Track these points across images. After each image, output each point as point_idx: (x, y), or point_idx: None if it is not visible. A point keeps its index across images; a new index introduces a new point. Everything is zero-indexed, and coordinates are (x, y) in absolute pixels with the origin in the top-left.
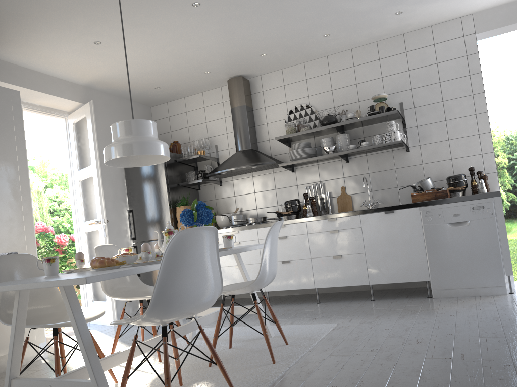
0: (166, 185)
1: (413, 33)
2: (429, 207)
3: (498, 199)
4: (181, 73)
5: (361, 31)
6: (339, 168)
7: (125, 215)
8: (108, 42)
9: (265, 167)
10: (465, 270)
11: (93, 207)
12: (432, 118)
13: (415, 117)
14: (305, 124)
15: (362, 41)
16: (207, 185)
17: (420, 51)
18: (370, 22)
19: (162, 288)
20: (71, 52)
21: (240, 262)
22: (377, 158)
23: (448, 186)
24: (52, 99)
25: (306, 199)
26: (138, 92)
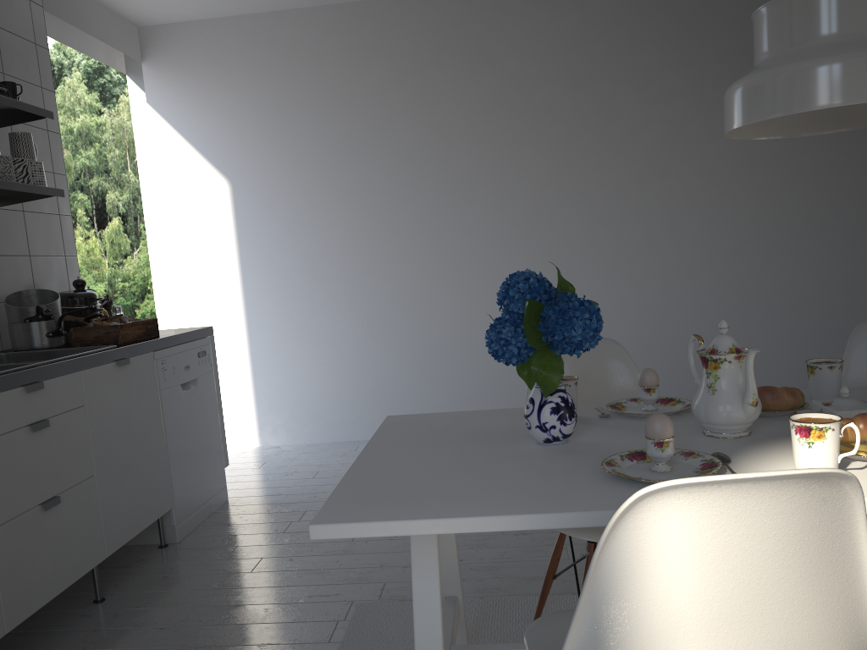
0: None
1: None
2: (165, 353)
3: (212, 339)
4: None
5: None
6: None
7: None
8: None
9: None
10: (200, 472)
11: None
12: None
13: None
14: None
15: None
16: None
17: None
18: None
19: None
20: None
21: None
22: None
23: (73, 313)
24: None
25: None
26: None
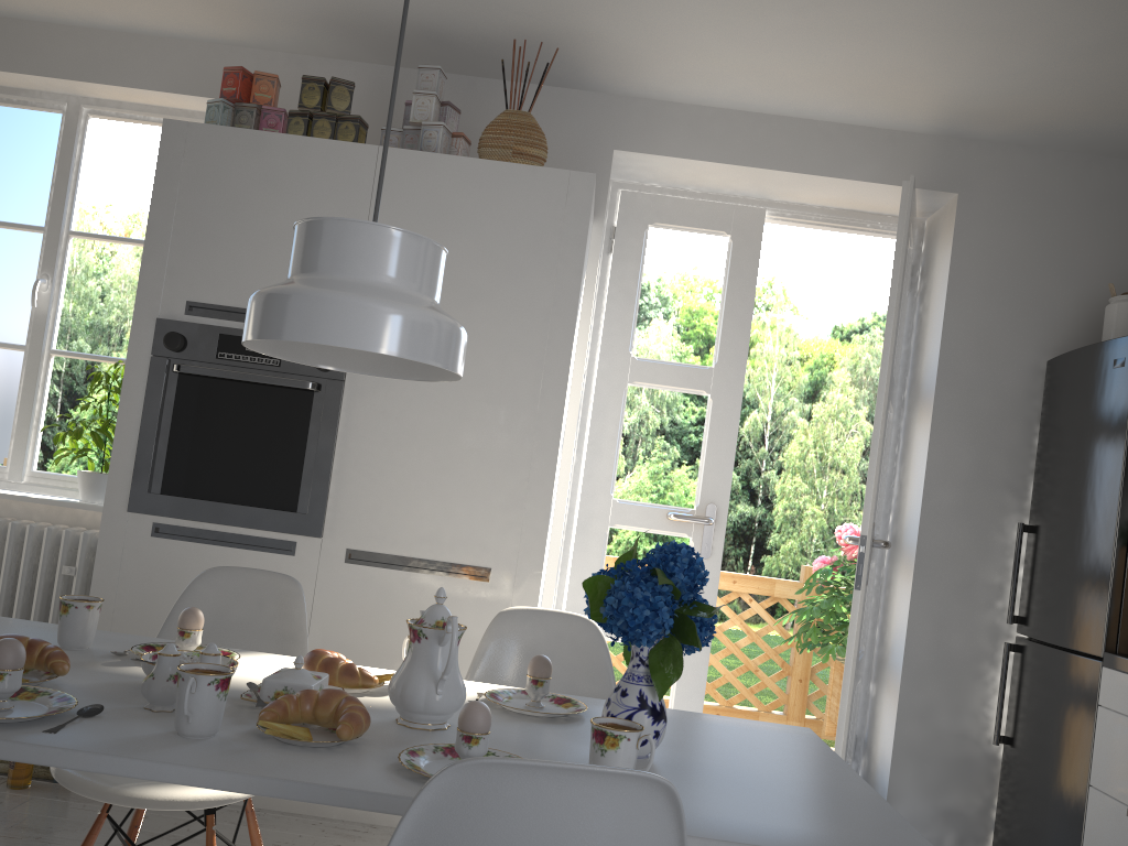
0: (1122, 462)
1: None
2: None
3: None
4: None
5: None
6: None
7: (1009, 540)
8: None
9: None
10: None
11: (906, 496)
12: None
13: None
14: None
15: None
16: None
17: None
18: None
19: None
20: (788, 41)
21: None
22: None
23: None
24: (825, 184)
25: None
26: None
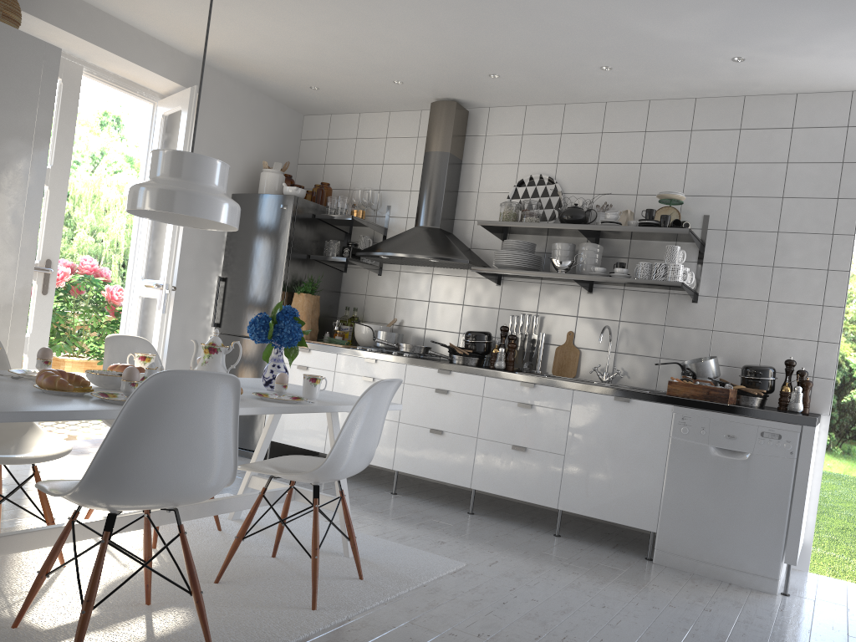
0: (286, 253)
1: (762, 99)
2: (690, 411)
3: (808, 430)
4: (354, 73)
5: (668, 76)
6: (574, 299)
7: (213, 285)
8: None
9: (454, 265)
10: (719, 534)
11: (162, 259)
12: (752, 256)
13: (723, 246)
14: (533, 212)
15: (669, 92)
16: (359, 268)
17: (765, 134)
18: (685, 64)
19: (111, 456)
20: (170, 0)
21: (332, 422)
22: (641, 300)
23: (740, 381)
24: (134, 68)
25: (503, 337)
26: (283, 88)
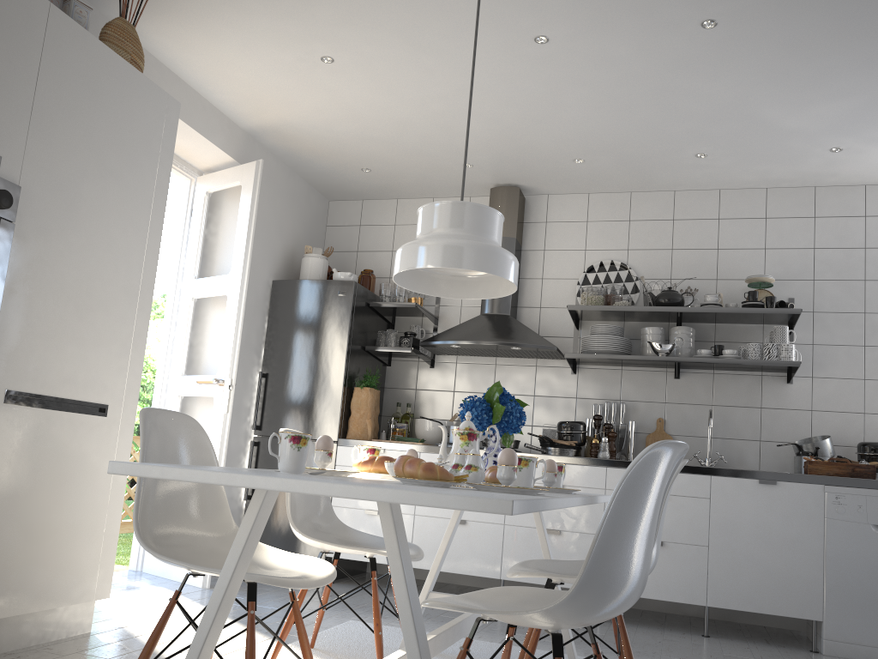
0: (347, 344)
1: (833, 190)
2: (844, 490)
3: None
4: (424, 154)
5: (756, 165)
6: (660, 385)
7: (254, 381)
8: (347, 63)
9: (529, 353)
10: None
11: (203, 353)
12: (842, 336)
13: (812, 328)
14: (626, 296)
15: (745, 181)
16: (406, 360)
17: (840, 222)
18: (781, 153)
19: (600, 554)
20: (269, 64)
21: (541, 520)
22: (733, 383)
23: (859, 458)
24: (191, 138)
25: (598, 426)
26: (328, 169)
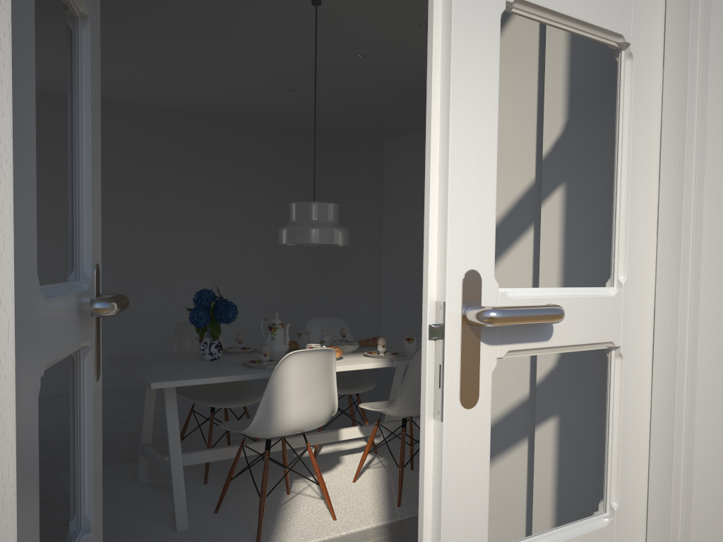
0: None
1: None
2: None
3: None
4: None
5: None
6: None
7: None
8: None
9: None
10: None
11: None
12: None
13: None
14: None
15: None
16: None
17: None
18: None
19: None
20: None
21: None
22: None
23: None
24: None
25: None
26: None
